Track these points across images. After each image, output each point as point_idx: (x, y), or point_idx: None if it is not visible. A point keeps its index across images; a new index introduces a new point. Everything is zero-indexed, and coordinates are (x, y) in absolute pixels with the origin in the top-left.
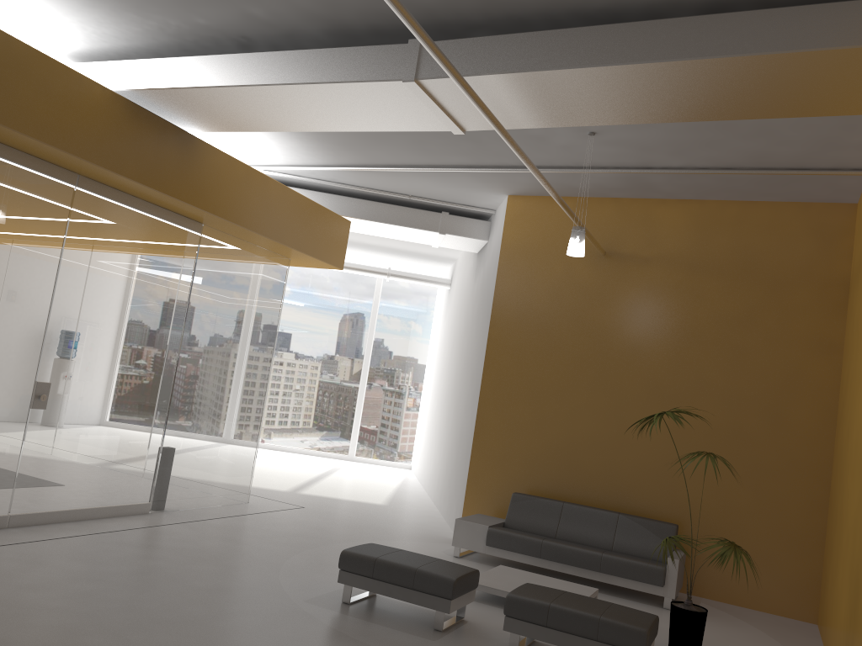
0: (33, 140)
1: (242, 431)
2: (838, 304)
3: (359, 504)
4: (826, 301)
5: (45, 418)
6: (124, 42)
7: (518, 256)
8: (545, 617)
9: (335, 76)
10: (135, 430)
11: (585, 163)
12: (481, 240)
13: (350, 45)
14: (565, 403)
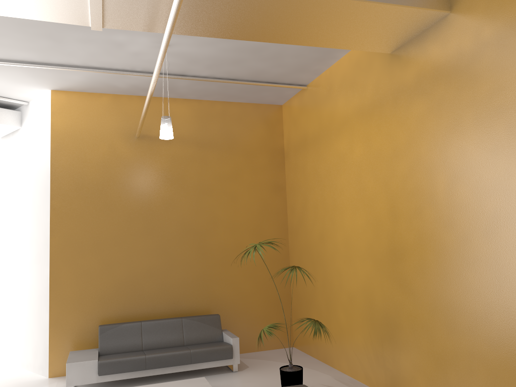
0: None
1: None
2: (280, 163)
3: None
4: (274, 162)
5: None
6: None
7: (68, 140)
8: None
9: None
10: None
11: (139, 68)
12: (14, 127)
13: None
14: (124, 248)
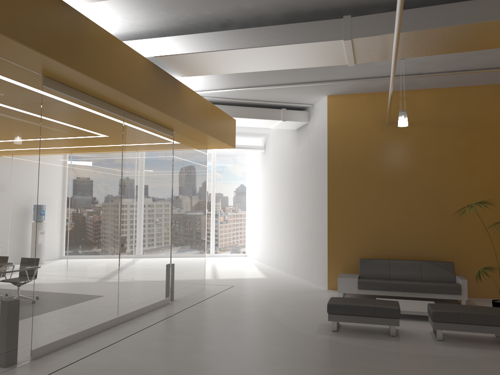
0: (120, 93)
1: (199, 248)
2: None
3: (255, 279)
4: None
5: (126, 257)
6: (145, 28)
7: (338, 129)
8: (456, 318)
9: (297, 39)
10: (160, 256)
11: (386, 74)
12: (305, 122)
13: (292, 21)
14: (378, 206)
